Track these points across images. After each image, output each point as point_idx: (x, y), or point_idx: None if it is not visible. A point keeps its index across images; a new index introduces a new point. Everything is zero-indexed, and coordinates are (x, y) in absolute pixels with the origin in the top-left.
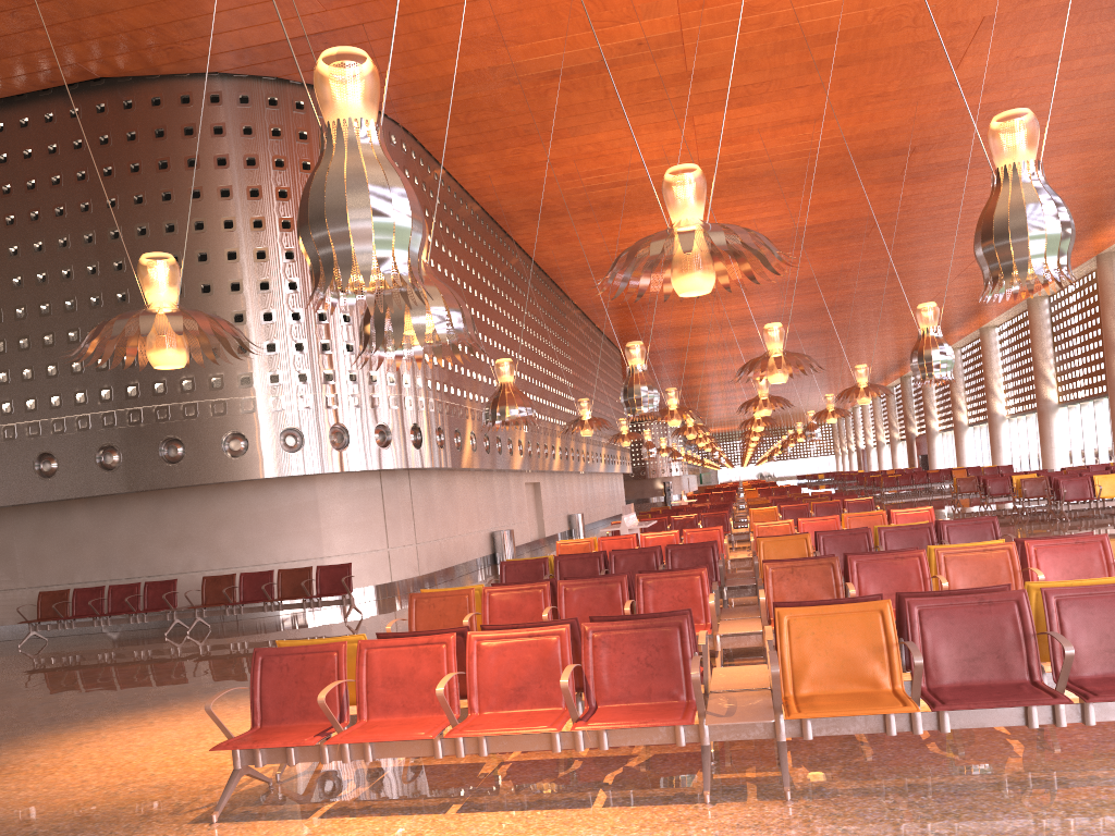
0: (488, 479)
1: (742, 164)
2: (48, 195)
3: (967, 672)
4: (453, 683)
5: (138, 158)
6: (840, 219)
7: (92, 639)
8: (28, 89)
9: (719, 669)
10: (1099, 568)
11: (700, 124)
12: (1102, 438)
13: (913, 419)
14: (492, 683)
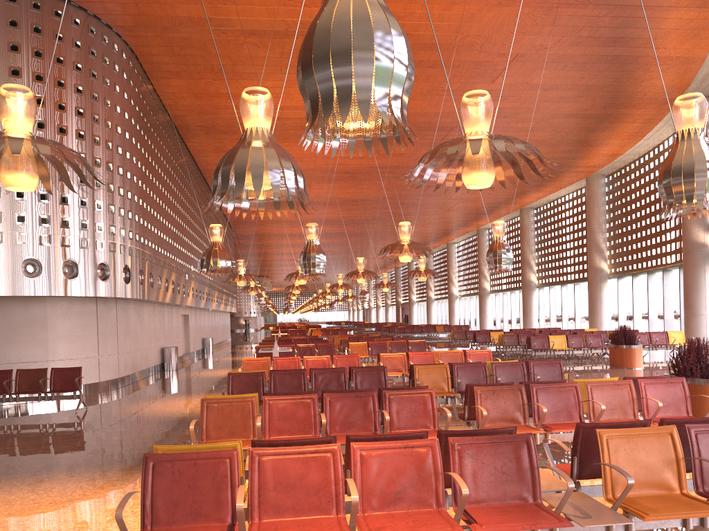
0: (161, 310)
1: None
2: None
3: None
4: (340, 487)
5: None
6: (396, 165)
7: None
8: None
9: None
10: (680, 399)
11: None
12: (514, 313)
13: (400, 293)
14: (375, 487)
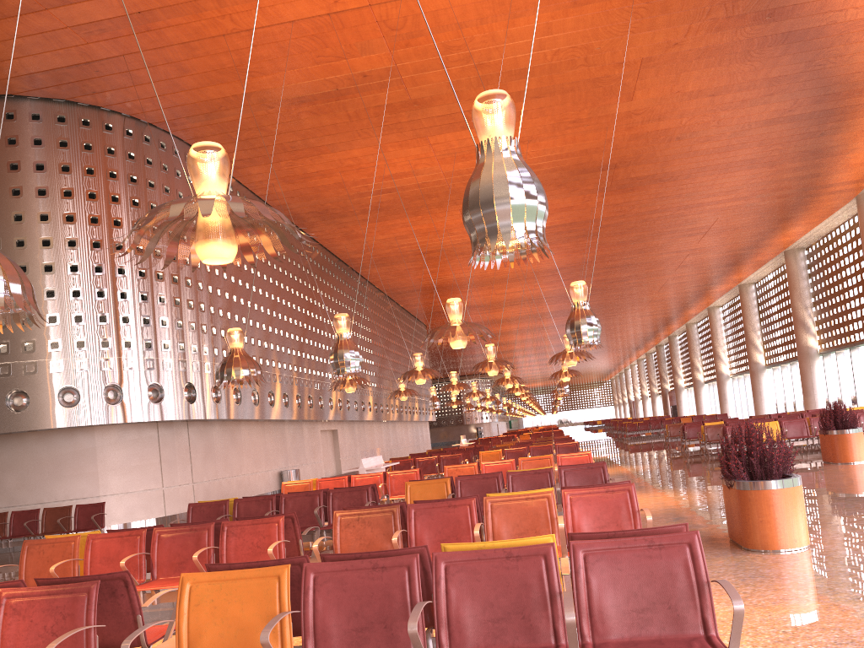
0: (279, 428)
1: None
2: None
3: (355, 643)
4: None
5: None
6: (571, 221)
7: None
8: None
9: None
10: (625, 515)
11: (435, 143)
12: (798, 392)
13: (666, 378)
14: None
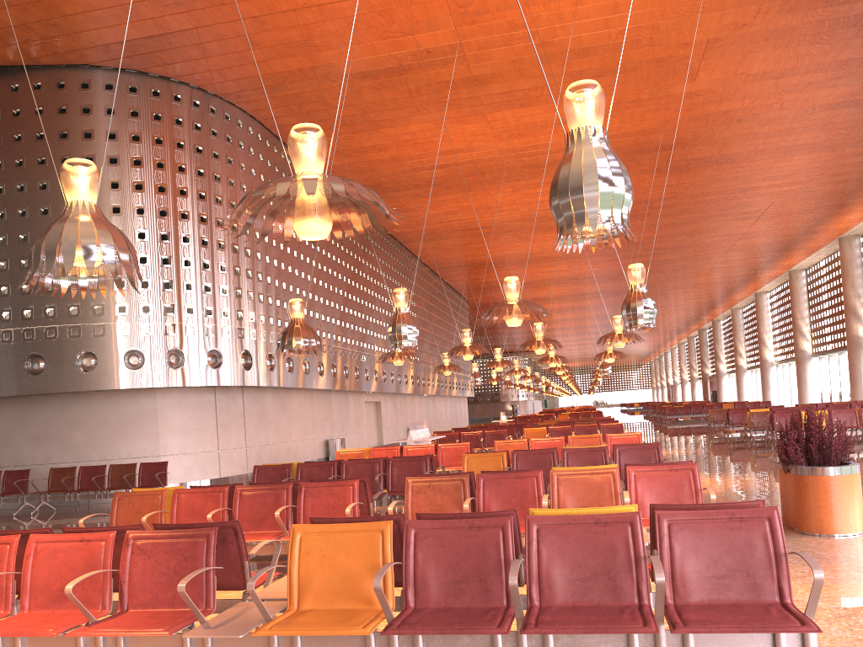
0: (326, 397)
1: (534, 154)
2: None
3: (452, 594)
4: (9, 581)
5: (21, 130)
6: None
7: None
8: None
9: None
10: (688, 494)
11: (493, 120)
12: (844, 382)
13: (707, 363)
14: (42, 583)
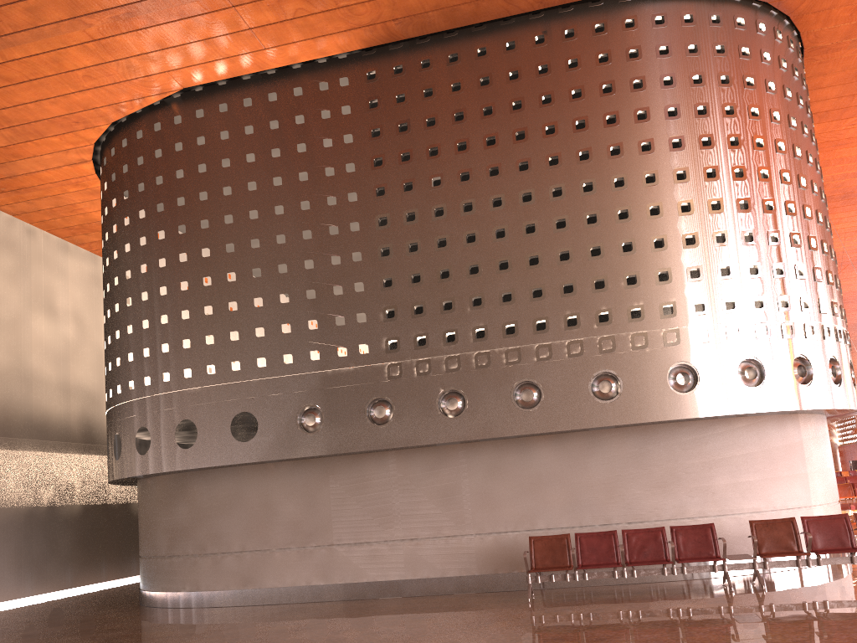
0: None
1: None
2: (536, 114)
3: None
4: None
5: (642, 74)
6: None
7: (602, 594)
8: (530, 8)
9: None
10: None
11: None
12: None
13: (834, 431)
14: None
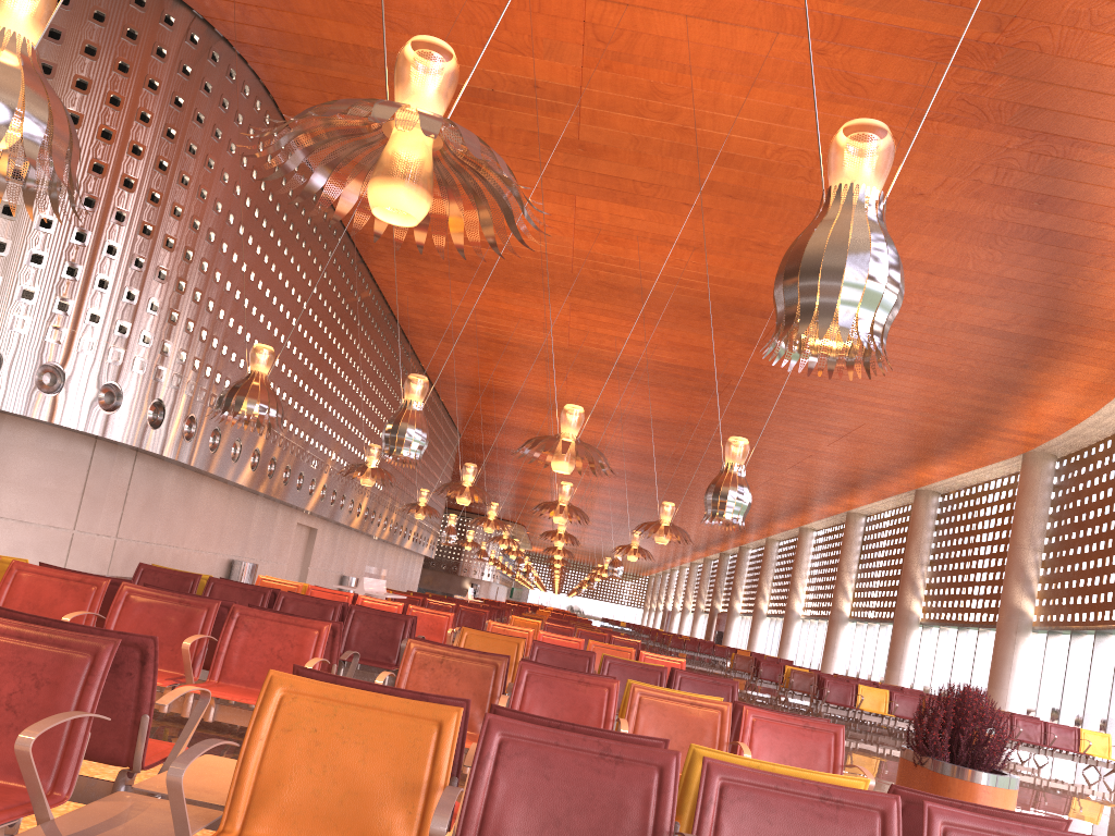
0: (249, 501)
1: (615, 270)
2: None
3: None
4: None
5: None
6: (697, 367)
7: None
8: None
9: (209, 759)
10: (823, 768)
11: (582, 208)
12: (878, 661)
13: (720, 595)
14: None
